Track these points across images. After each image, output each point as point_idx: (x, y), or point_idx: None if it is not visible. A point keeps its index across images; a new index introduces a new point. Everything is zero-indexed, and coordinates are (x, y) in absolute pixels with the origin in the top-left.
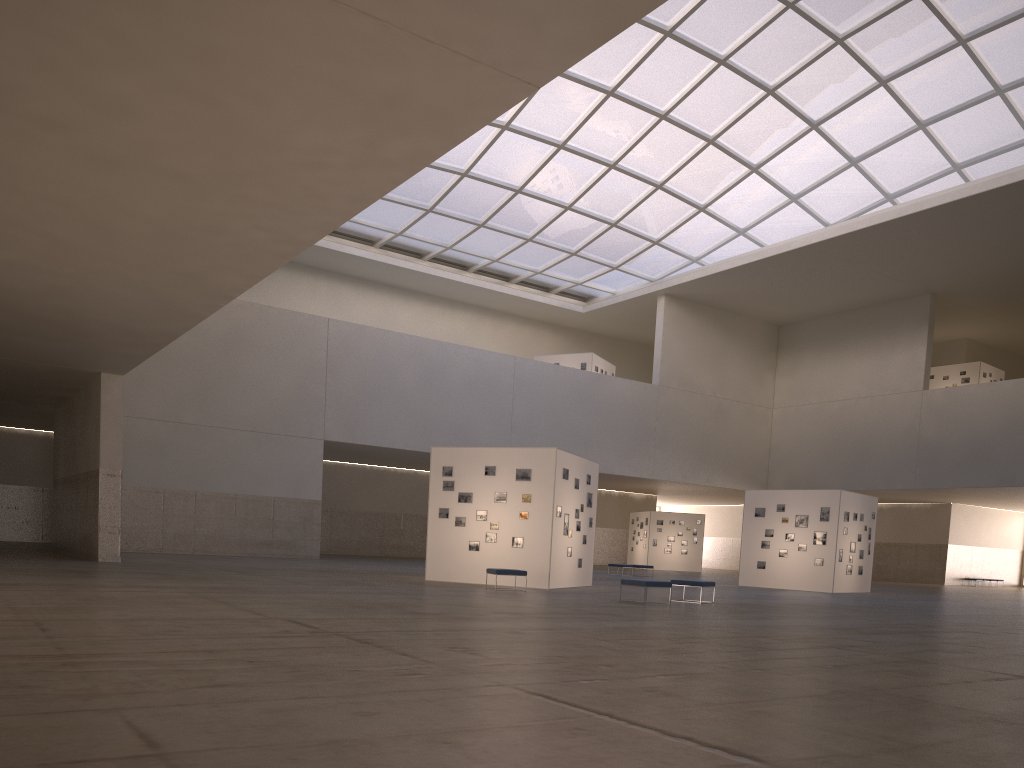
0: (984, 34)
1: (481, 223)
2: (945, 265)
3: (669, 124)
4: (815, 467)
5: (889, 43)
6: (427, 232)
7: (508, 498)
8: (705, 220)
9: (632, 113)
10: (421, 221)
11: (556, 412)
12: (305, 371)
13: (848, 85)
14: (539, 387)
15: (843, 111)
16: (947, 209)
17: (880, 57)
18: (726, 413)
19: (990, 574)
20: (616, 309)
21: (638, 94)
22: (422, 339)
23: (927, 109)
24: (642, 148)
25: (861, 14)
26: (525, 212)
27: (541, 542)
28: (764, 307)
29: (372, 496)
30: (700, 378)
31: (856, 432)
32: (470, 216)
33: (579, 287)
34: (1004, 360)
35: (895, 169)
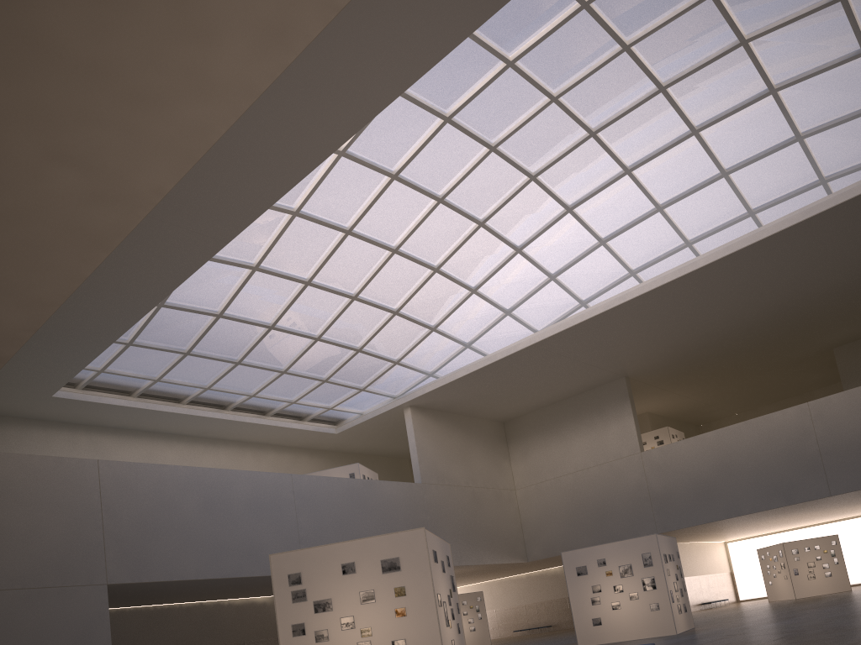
0: (644, 163)
1: (238, 361)
2: (638, 349)
3: (400, 257)
4: (566, 532)
5: (571, 177)
6: (185, 375)
7: (377, 596)
8: (436, 338)
9: (368, 249)
10: (179, 365)
11: (338, 519)
12: (78, 515)
13: (542, 214)
14: (318, 499)
15: (540, 236)
16: (645, 298)
17: (565, 189)
18: (481, 499)
19: (716, 596)
20: (366, 426)
21: (372, 232)
22: (199, 468)
23: (605, 228)
24: (379, 280)
25: (548, 154)
26: (278, 347)
27: (429, 640)
28: (493, 406)
29: (160, 636)
30: (453, 472)
31: (594, 496)
32: (227, 355)
33: (330, 412)
34: (675, 426)
35: (585, 279)
